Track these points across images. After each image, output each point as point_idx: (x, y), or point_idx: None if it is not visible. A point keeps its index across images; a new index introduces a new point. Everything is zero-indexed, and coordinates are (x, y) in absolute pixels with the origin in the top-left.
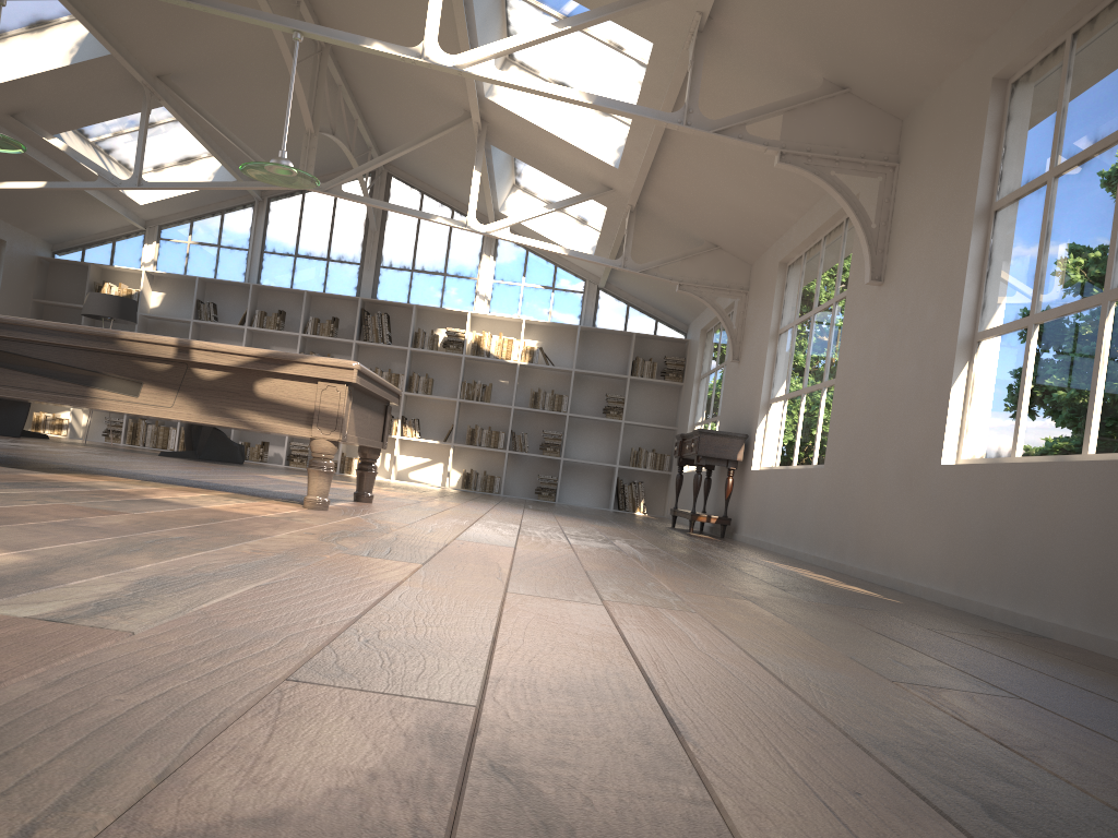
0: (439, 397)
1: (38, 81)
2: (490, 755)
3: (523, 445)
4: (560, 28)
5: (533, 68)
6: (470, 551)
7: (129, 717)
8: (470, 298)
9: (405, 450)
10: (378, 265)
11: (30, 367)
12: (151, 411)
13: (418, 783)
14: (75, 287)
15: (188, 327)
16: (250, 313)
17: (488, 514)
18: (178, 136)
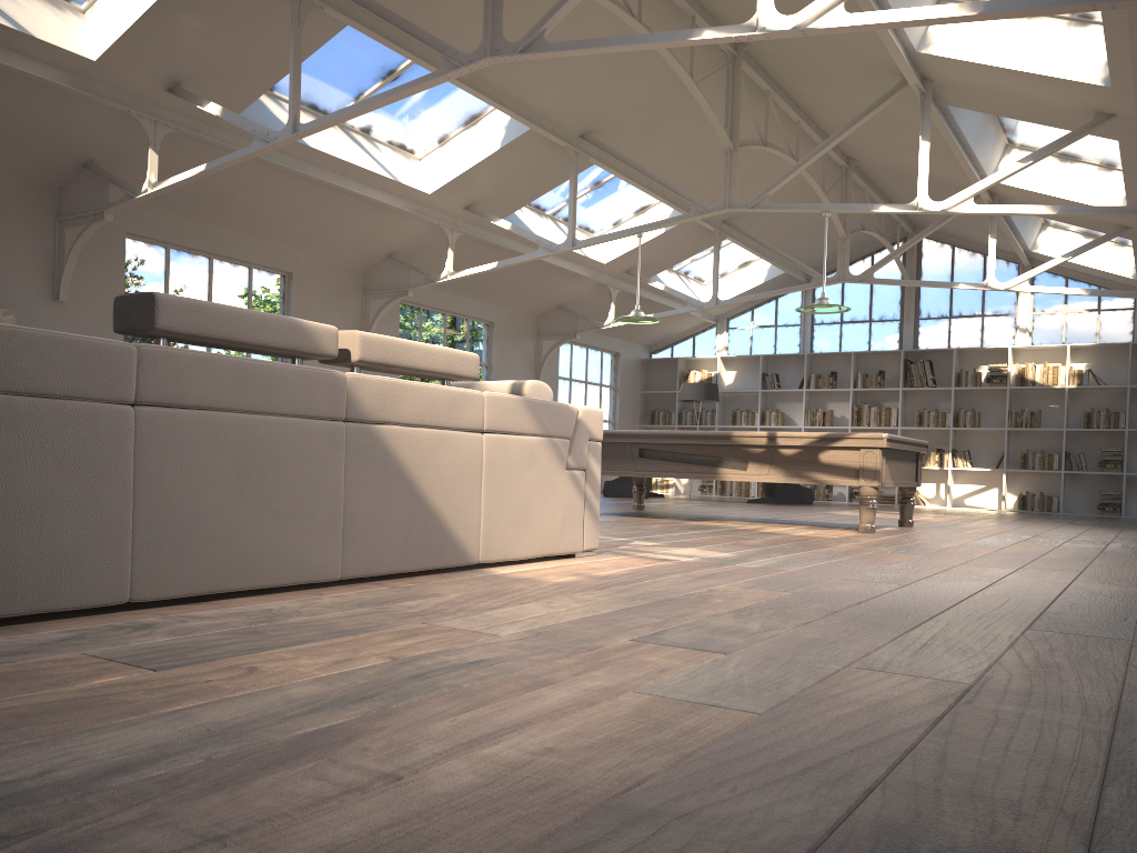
0: (986, 428)
1: (643, 247)
2: (901, 590)
3: (1079, 464)
4: (1024, 163)
5: (1032, 147)
6: (961, 550)
7: (797, 581)
8: (1009, 333)
9: (958, 479)
10: (916, 318)
11: (681, 459)
12: (754, 478)
13: (875, 591)
14: (668, 377)
15: (756, 396)
16: (806, 378)
17: (1014, 530)
18: (737, 250)
